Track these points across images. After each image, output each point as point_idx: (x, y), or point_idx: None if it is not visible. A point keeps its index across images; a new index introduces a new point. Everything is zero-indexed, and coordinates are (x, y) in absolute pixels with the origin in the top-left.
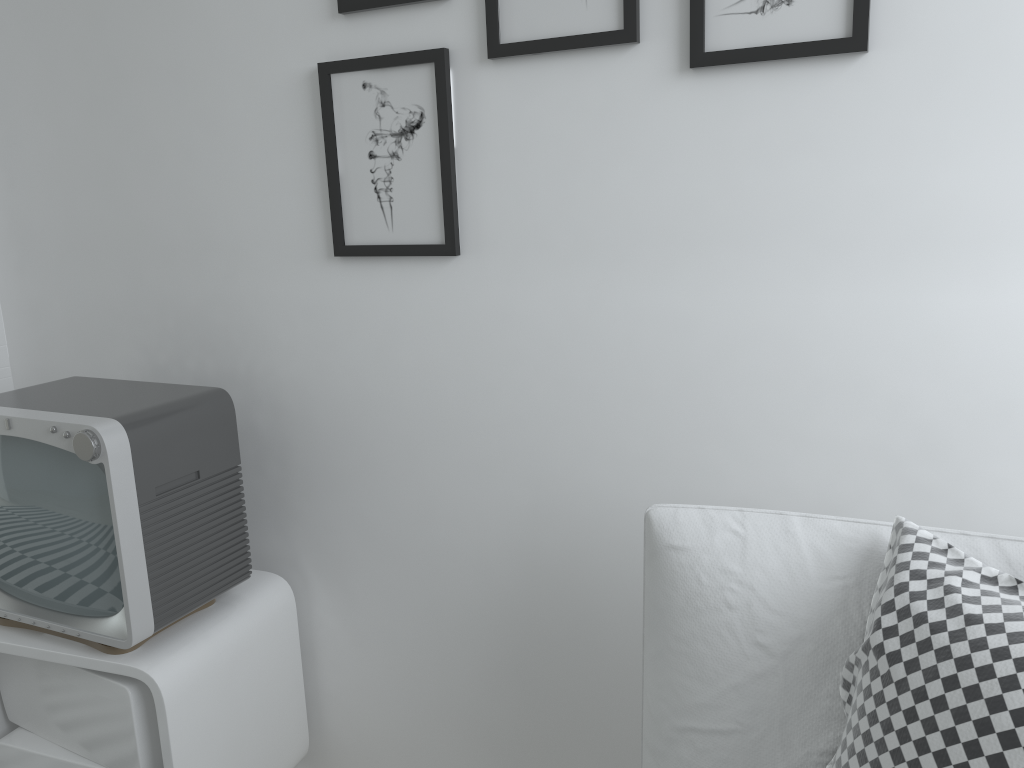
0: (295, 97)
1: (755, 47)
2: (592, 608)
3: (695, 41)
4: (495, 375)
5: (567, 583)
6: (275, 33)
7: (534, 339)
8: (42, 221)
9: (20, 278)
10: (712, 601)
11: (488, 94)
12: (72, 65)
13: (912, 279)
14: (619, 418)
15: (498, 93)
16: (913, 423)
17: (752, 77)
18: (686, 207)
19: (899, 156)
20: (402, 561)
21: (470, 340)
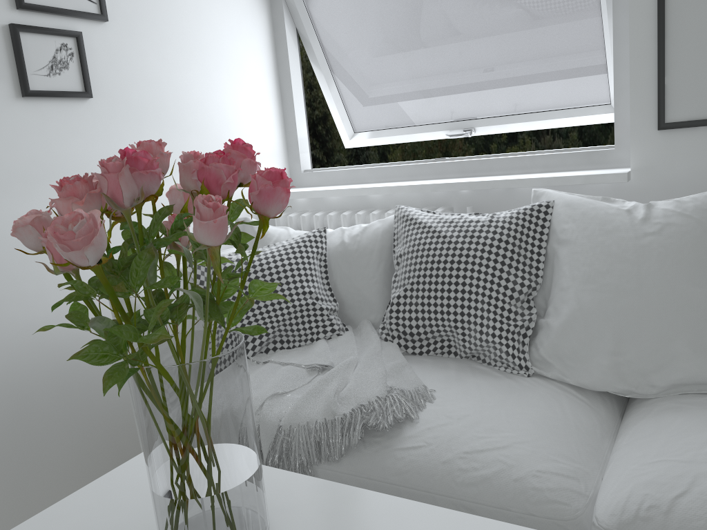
0: None
1: (52, 91)
2: (25, 390)
3: (26, 84)
4: None
5: (8, 383)
6: None
7: None
8: None
9: None
10: None
11: None
12: None
13: None
14: (19, 276)
15: None
16: None
17: (49, 103)
18: (32, 162)
19: (108, 139)
20: None
21: None
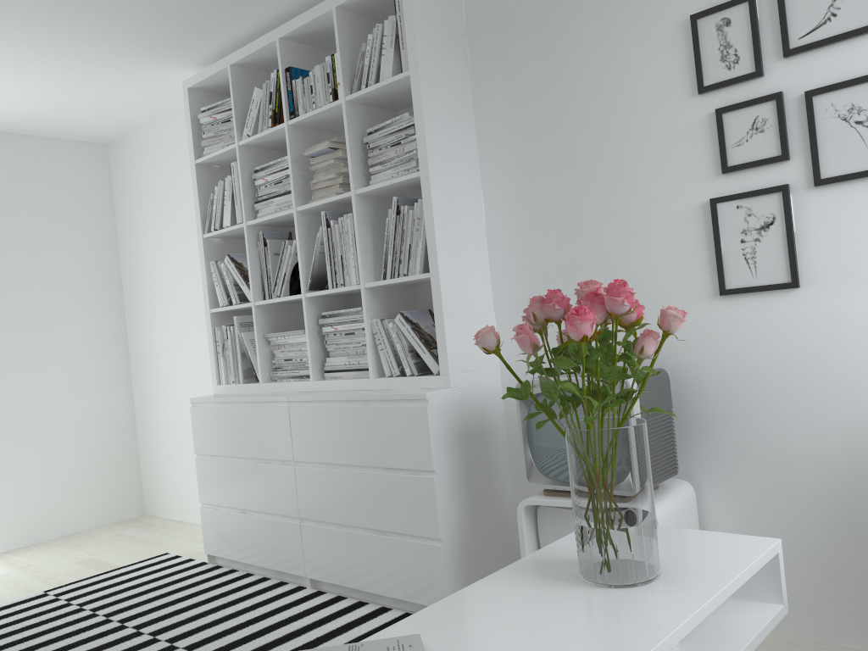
0: (693, 217)
1: None
2: None
3: None
4: (825, 350)
5: None
6: (681, 187)
7: (850, 328)
8: (528, 296)
9: (511, 328)
10: None
11: (813, 204)
12: (554, 214)
13: None
14: None
15: (820, 202)
16: None
17: None
18: None
19: None
20: (766, 466)
21: (808, 332)
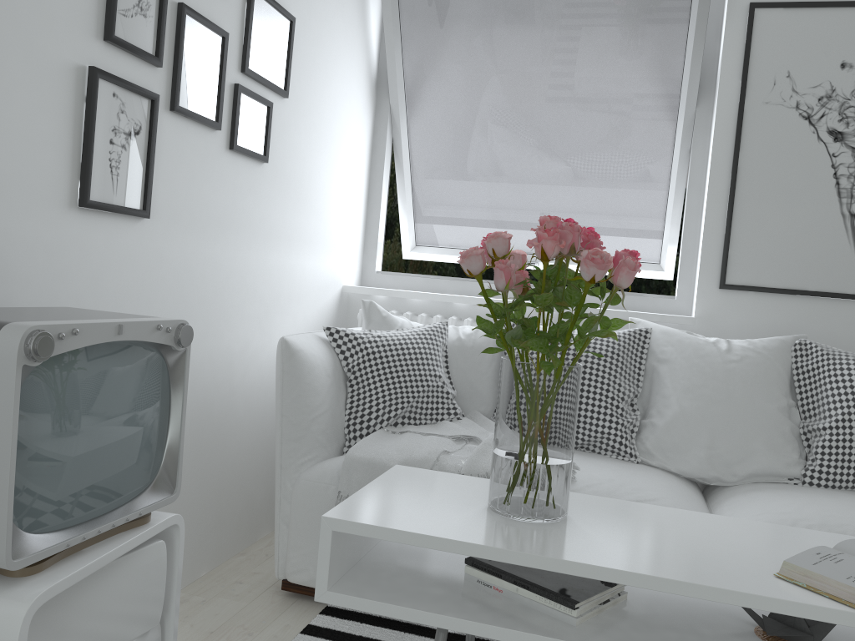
0: (64, 78)
1: (248, 149)
2: None
3: (236, 139)
4: (152, 294)
5: None
6: (57, 24)
7: (170, 271)
8: None
9: None
10: (314, 364)
11: (166, 128)
12: None
13: (267, 249)
14: (196, 314)
15: (170, 130)
16: (264, 305)
17: (242, 160)
18: (223, 210)
19: (267, 203)
20: None
21: (143, 272)
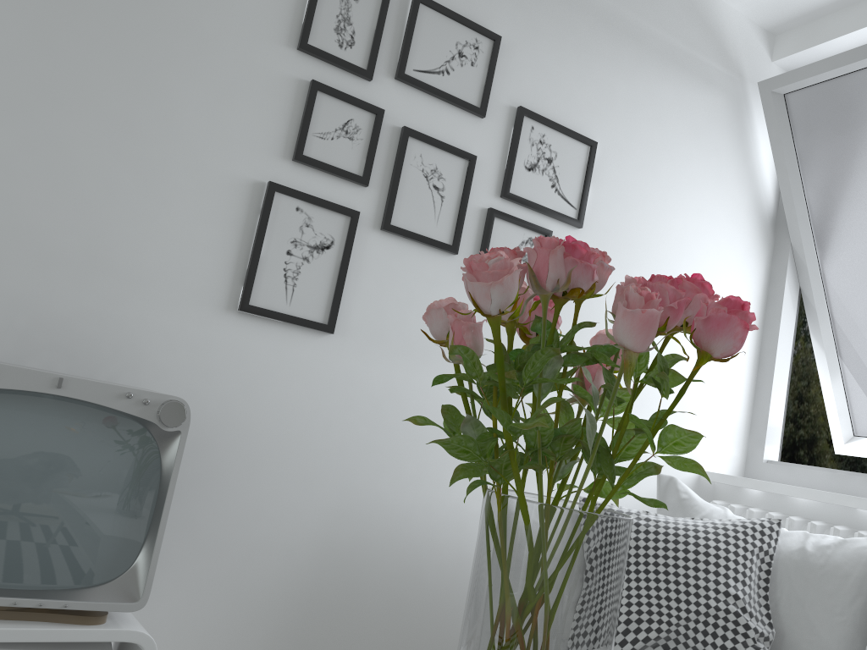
0: (236, 192)
1: None
2: (361, 579)
3: None
4: (335, 416)
5: (349, 562)
6: (233, 145)
7: (366, 396)
8: None
9: None
10: None
11: (373, 247)
12: None
13: None
14: (404, 451)
15: (379, 249)
16: None
17: None
18: None
19: None
20: (219, 555)
21: (323, 390)
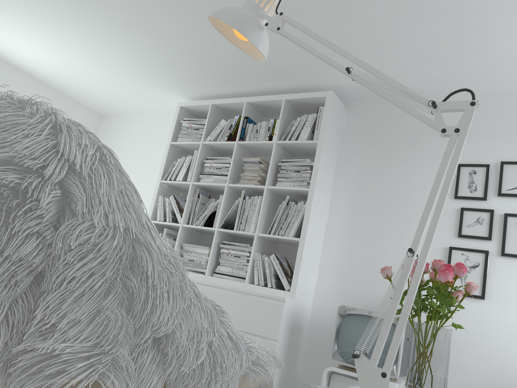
0: (438, 252)
1: None
2: None
3: None
4: (491, 332)
5: None
6: (435, 237)
7: (505, 325)
8: (340, 266)
9: (326, 279)
10: None
11: (498, 263)
12: (365, 230)
13: None
14: None
15: (501, 263)
16: None
17: None
18: None
19: None
20: (449, 383)
21: (484, 322)
